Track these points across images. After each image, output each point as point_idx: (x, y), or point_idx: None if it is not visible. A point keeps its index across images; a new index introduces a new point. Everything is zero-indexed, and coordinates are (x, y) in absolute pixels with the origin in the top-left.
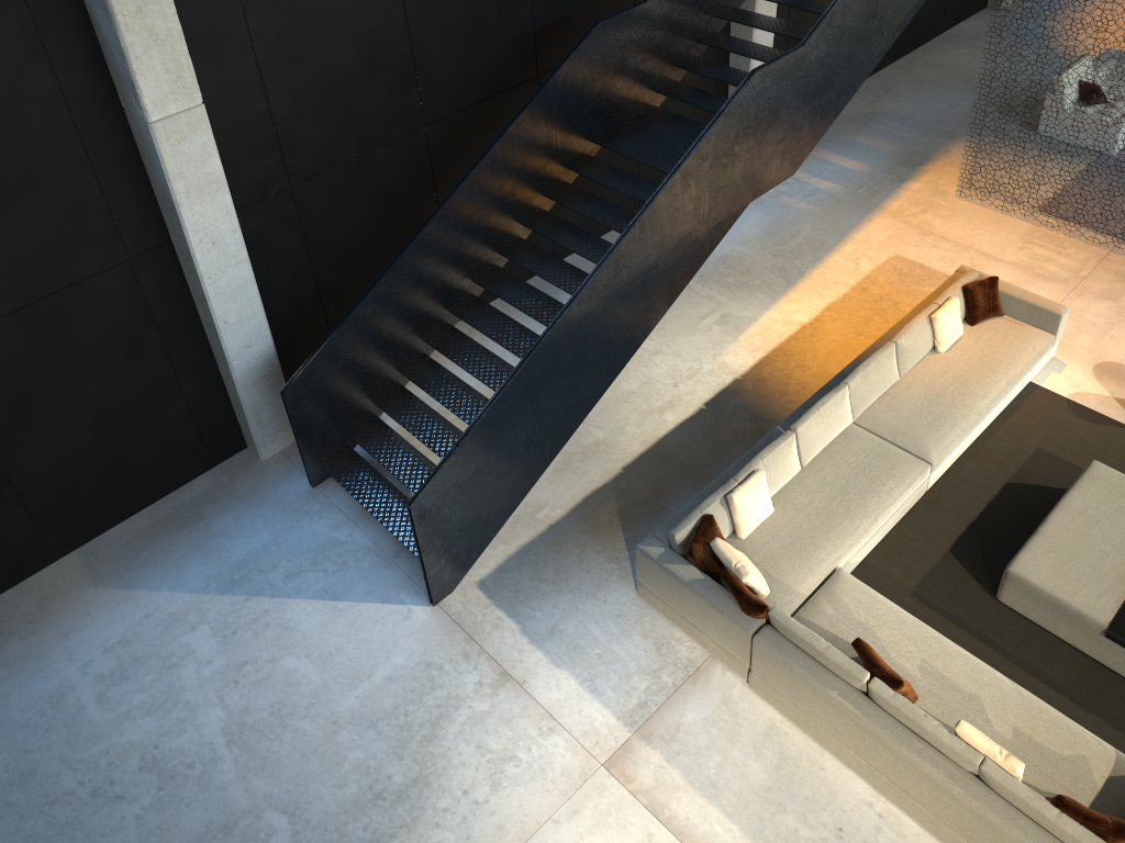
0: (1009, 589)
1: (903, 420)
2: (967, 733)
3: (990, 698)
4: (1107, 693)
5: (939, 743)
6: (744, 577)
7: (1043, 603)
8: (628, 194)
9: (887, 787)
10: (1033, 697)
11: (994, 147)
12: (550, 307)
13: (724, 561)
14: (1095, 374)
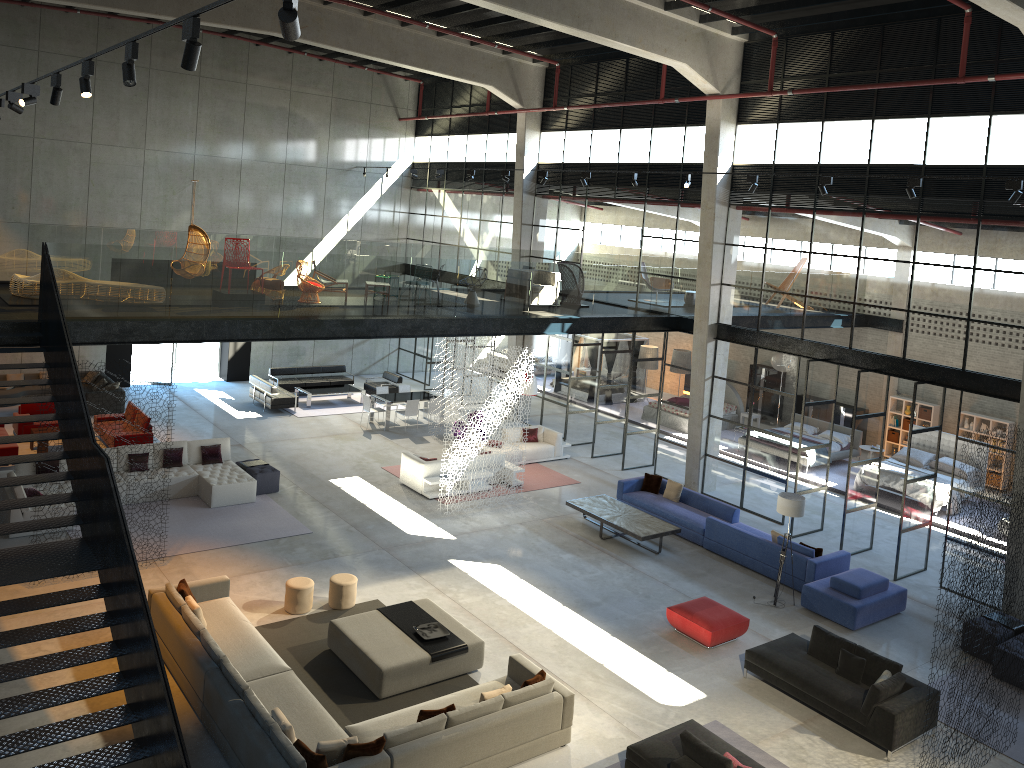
0: (385, 683)
1: (251, 664)
2: (489, 693)
3: (455, 701)
4: (447, 689)
5: (488, 707)
6: (357, 739)
7: (403, 673)
8: (4, 613)
9: (479, 767)
10: (458, 691)
11: (59, 531)
12: (22, 737)
13: (337, 746)
14: (250, 610)
